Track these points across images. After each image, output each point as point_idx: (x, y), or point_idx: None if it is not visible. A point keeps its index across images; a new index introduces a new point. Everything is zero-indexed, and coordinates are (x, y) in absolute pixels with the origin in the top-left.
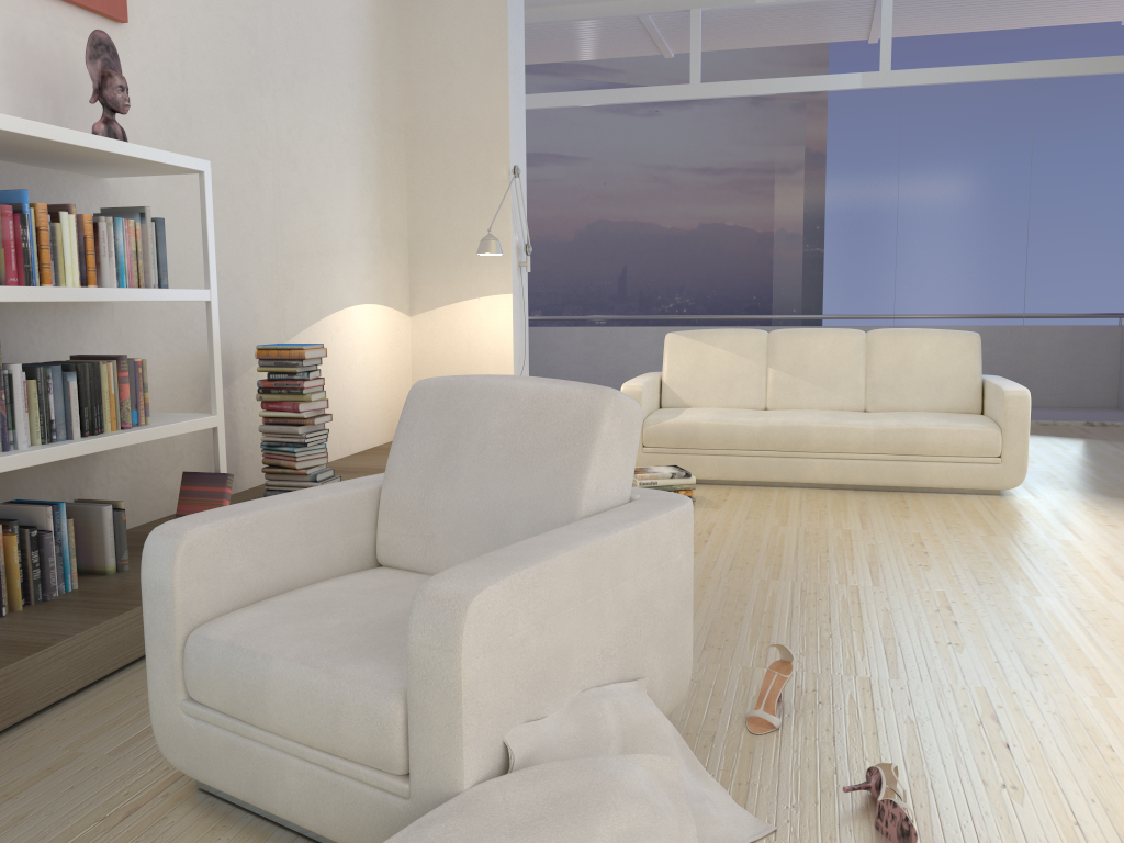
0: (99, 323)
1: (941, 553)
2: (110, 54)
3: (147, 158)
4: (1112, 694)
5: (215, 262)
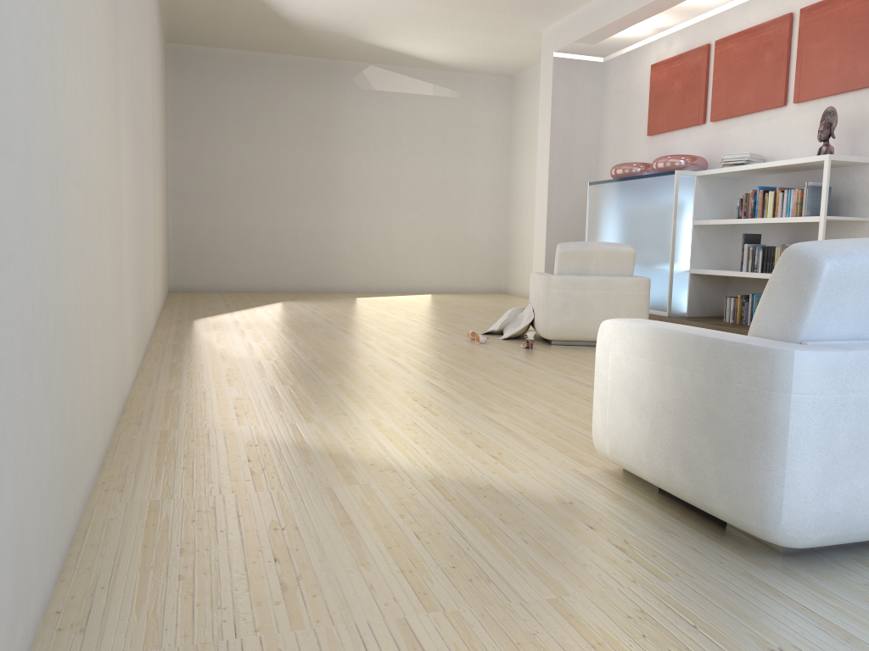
0: (860, 233)
1: (561, 394)
2: (830, 115)
3: (793, 163)
4: (437, 357)
5: (824, 203)
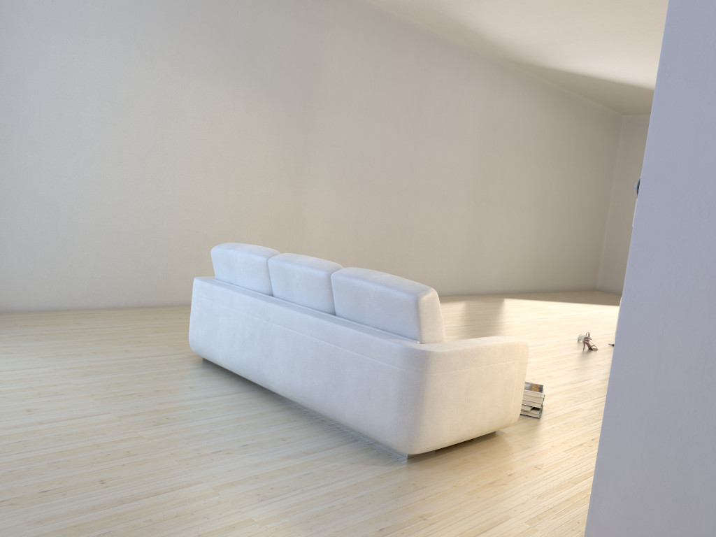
0: None
1: None
2: None
3: None
4: (498, 332)
5: None
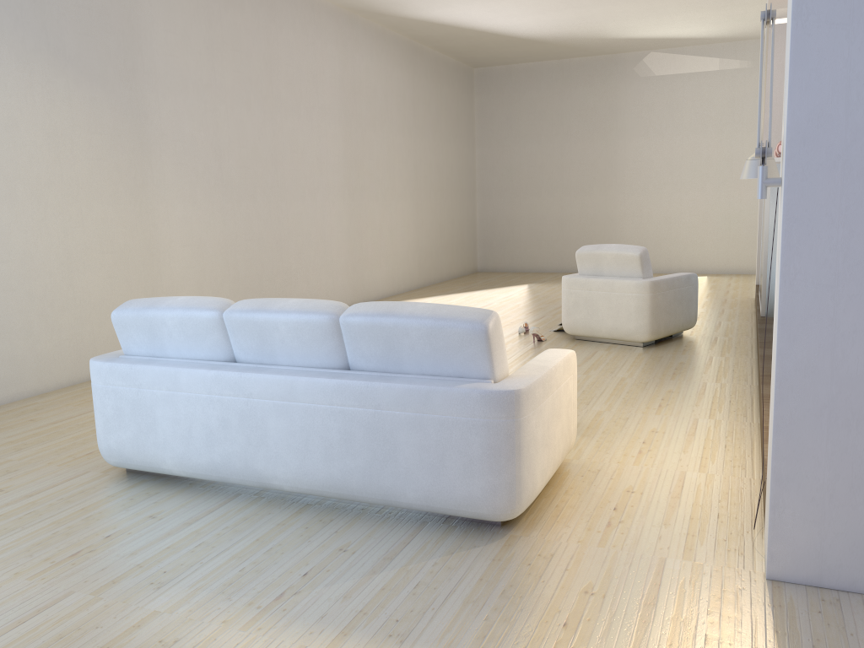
0: None
1: None
2: None
3: None
4: None
5: None
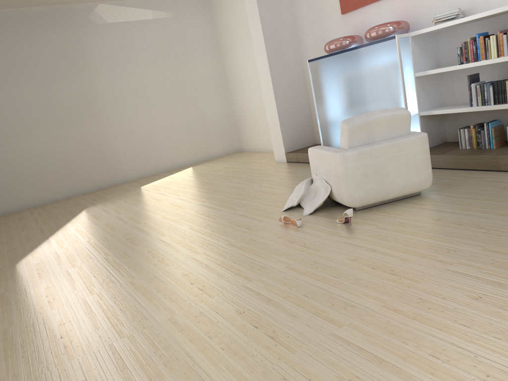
0: None
1: None
2: None
3: None
4: (287, 267)
5: None
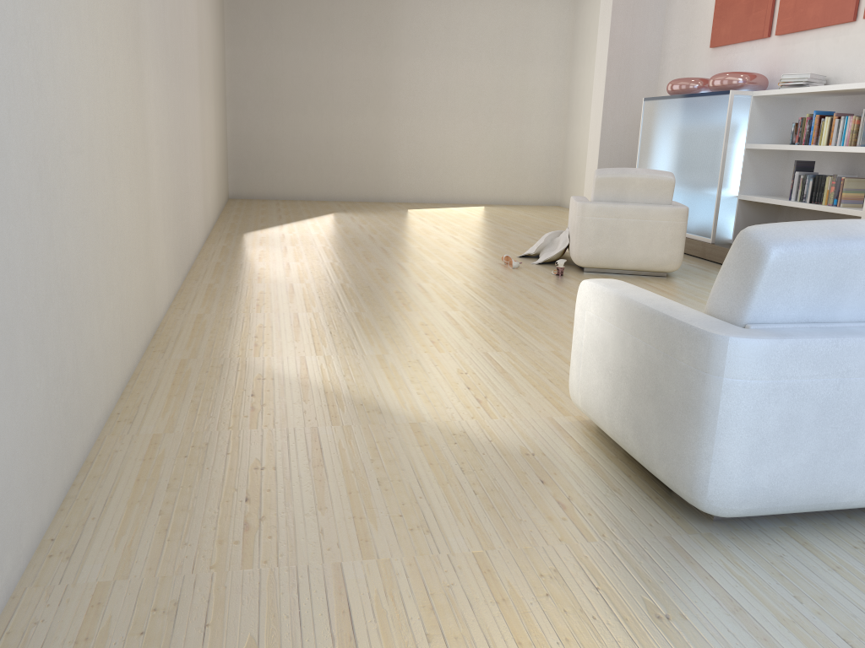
0: None
1: (571, 331)
2: None
3: (852, 88)
4: (464, 283)
5: None
